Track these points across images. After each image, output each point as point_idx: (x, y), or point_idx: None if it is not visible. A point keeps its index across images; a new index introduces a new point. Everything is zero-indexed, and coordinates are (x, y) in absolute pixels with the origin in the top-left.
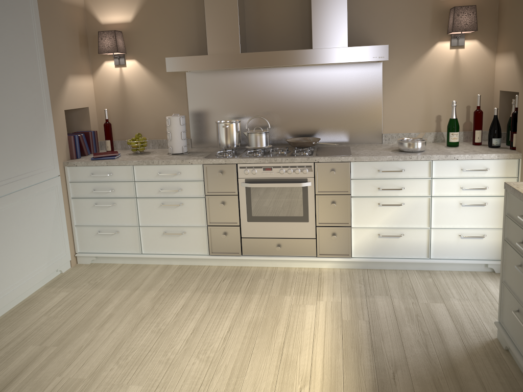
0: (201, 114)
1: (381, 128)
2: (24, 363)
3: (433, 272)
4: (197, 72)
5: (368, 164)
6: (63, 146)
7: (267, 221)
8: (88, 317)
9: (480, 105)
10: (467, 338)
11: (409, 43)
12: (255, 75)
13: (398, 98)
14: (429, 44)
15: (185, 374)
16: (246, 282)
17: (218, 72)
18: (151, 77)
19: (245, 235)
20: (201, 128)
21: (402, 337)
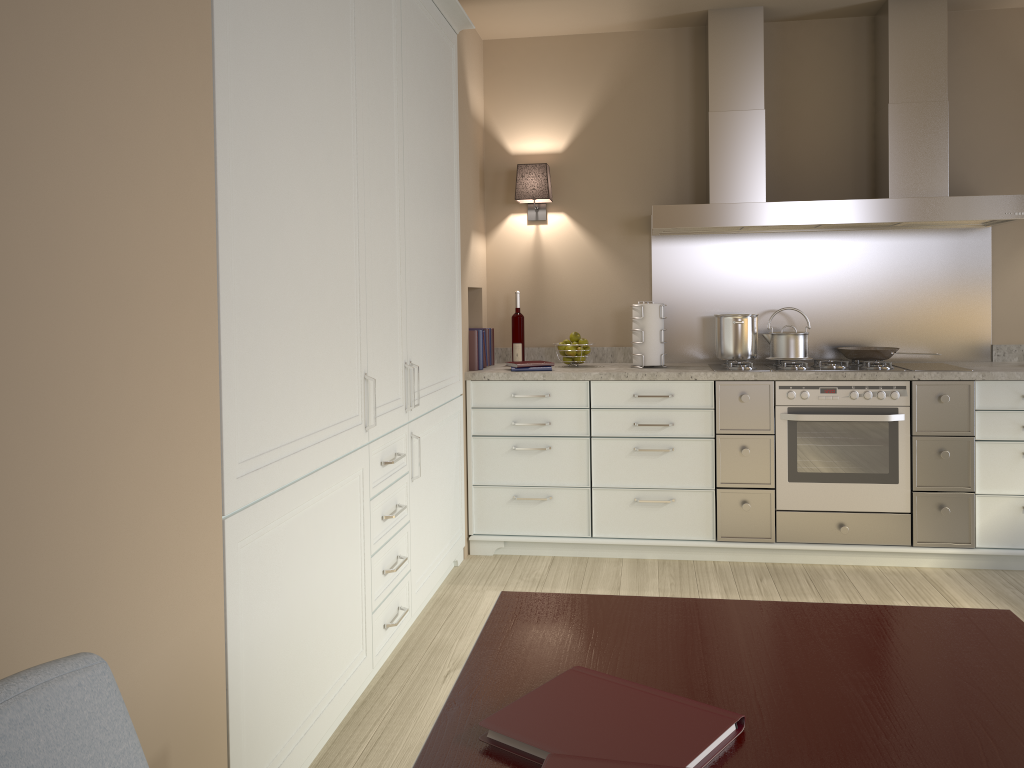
0: (674, 306)
1: (989, 336)
2: None
3: None
4: (671, 235)
5: (1004, 384)
6: (465, 347)
7: (824, 481)
8: None
9: None
10: None
11: None
12: (772, 243)
13: (1018, 286)
14: None
15: None
16: (803, 582)
17: (707, 236)
18: (590, 243)
19: (783, 506)
20: (672, 329)
21: None
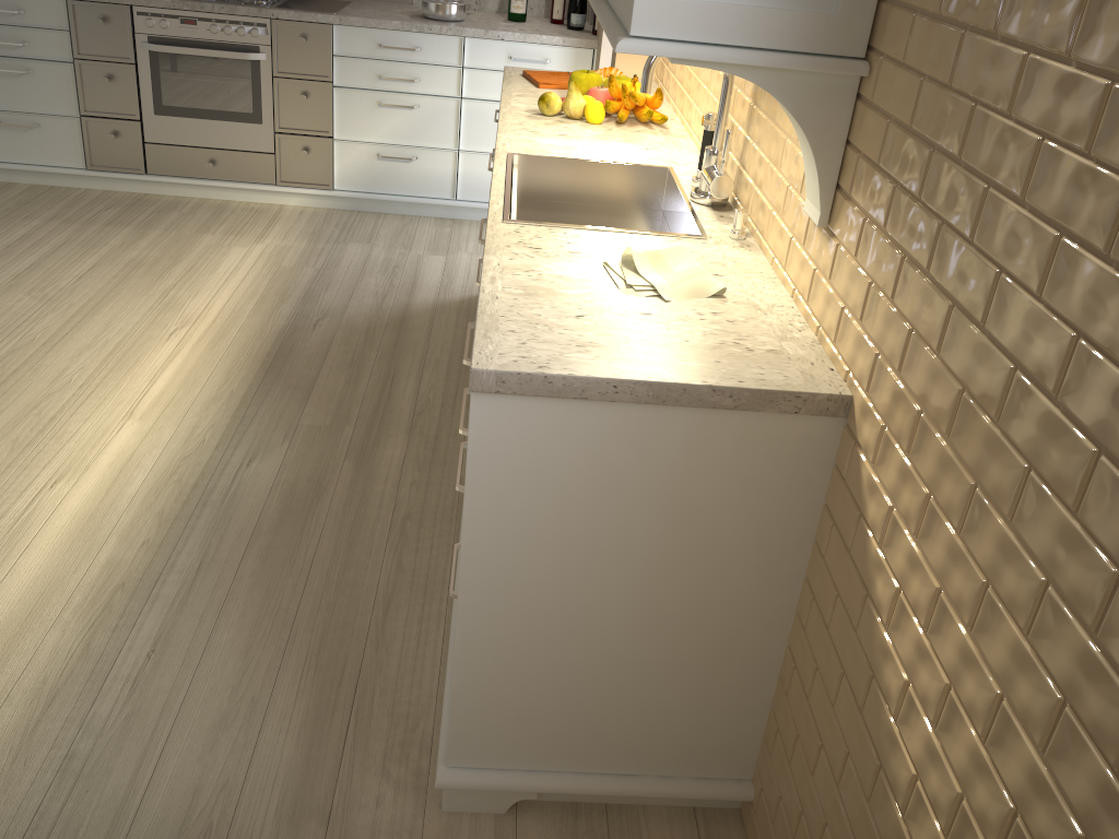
0: None
1: None
2: None
3: (460, 222)
4: None
5: (363, 32)
6: None
7: (190, 117)
8: None
9: None
10: (447, 292)
11: None
12: None
13: None
14: None
15: (3, 310)
16: (146, 214)
17: None
18: None
19: (151, 139)
20: None
21: (358, 287)
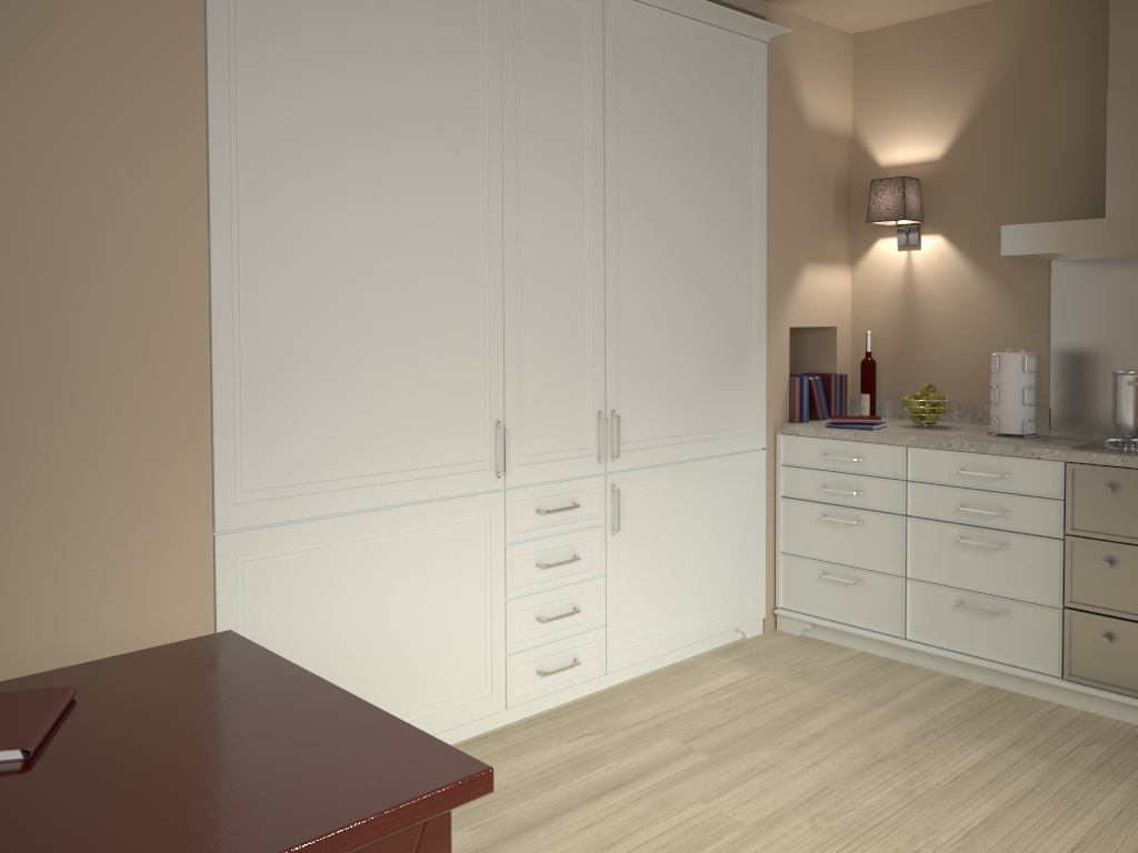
0: (1080, 355)
1: None
2: (651, 761)
3: None
4: (1079, 260)
5: None
6: (778, 395)
7: None
8: (774, 724)
9: None
10: None
11: None
12: None
13: None
14: None
15: None
16: None
17: (1132, 260)
18: (972, 271)
19: None
20: (1077, 386)
21: None
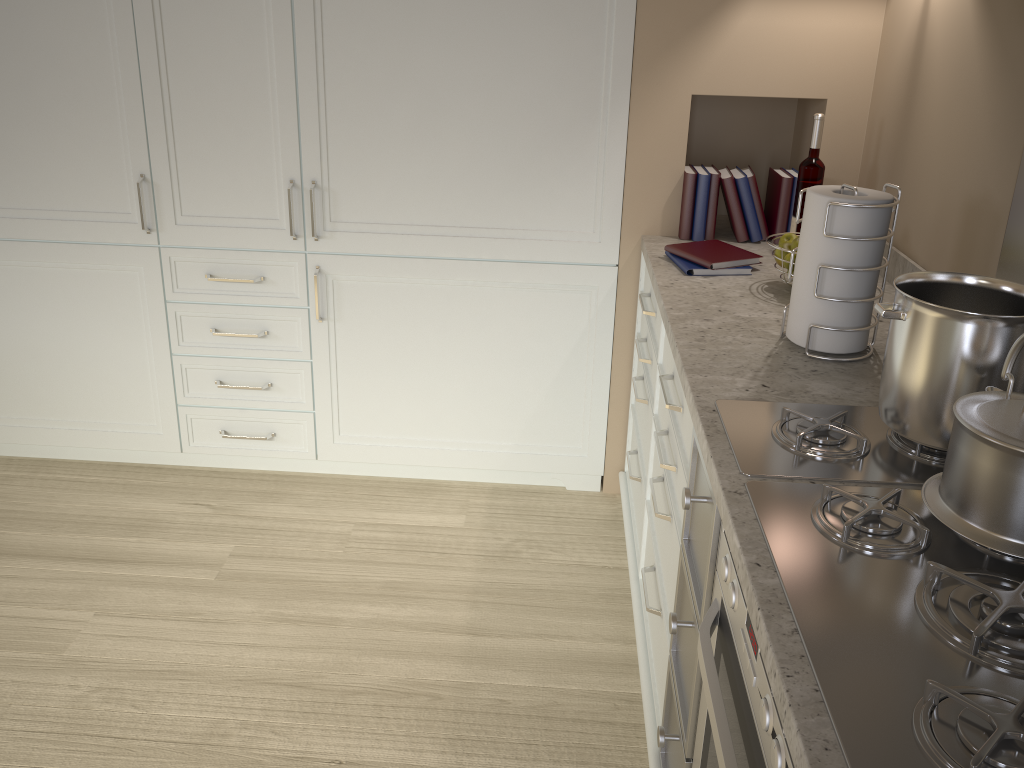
0: None
1: None
2: (171, 556)
3: None
4: None
5: None
6: (656, 195)
7: None
8: (332, 587)
9: None
10: None
11: None
12: None
13: None
14: None
15: None
16: None
17: None
18: (976, 15)
19: None
20: None
21: None
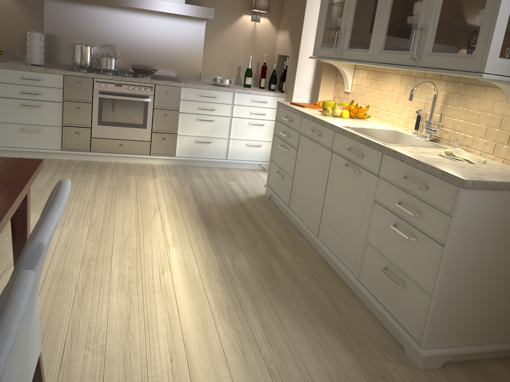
0: (55, 36)
1: (200, 70)
2: None
3: (228, 168)
4: None
5: (193, 90)
6: None
7: (114, 126)
8: None
9: (266, 63)
10: (249, 194)
11: (225, 11)
12: (107, 12)
13: (214, 49)
14: (238, 15)
15: (71, 208)
16: (96, 168)
17: (75, 3)
18: None
19: (94, 136)
20: (54, 48)
21: (212, 193)
